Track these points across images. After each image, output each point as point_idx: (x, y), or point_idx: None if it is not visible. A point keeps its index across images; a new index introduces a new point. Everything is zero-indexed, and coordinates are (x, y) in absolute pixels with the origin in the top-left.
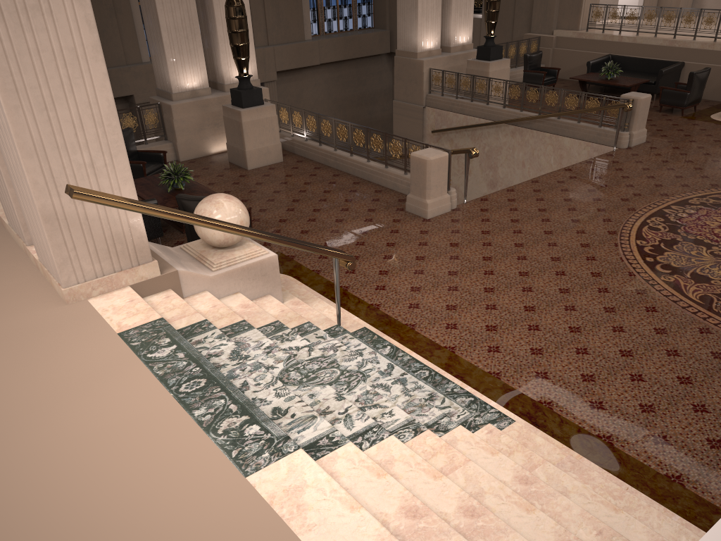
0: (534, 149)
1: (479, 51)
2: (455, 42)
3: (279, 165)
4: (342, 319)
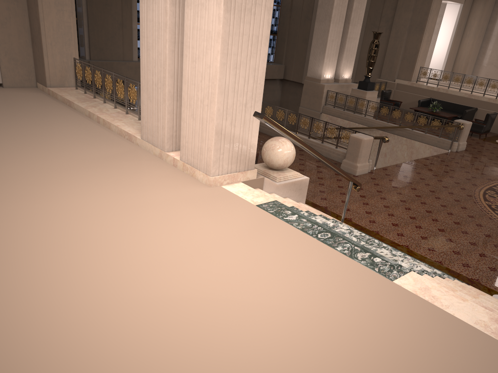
0: (394, 146)
1: (360, 84)
2: (342, 77)
3: None
4: None
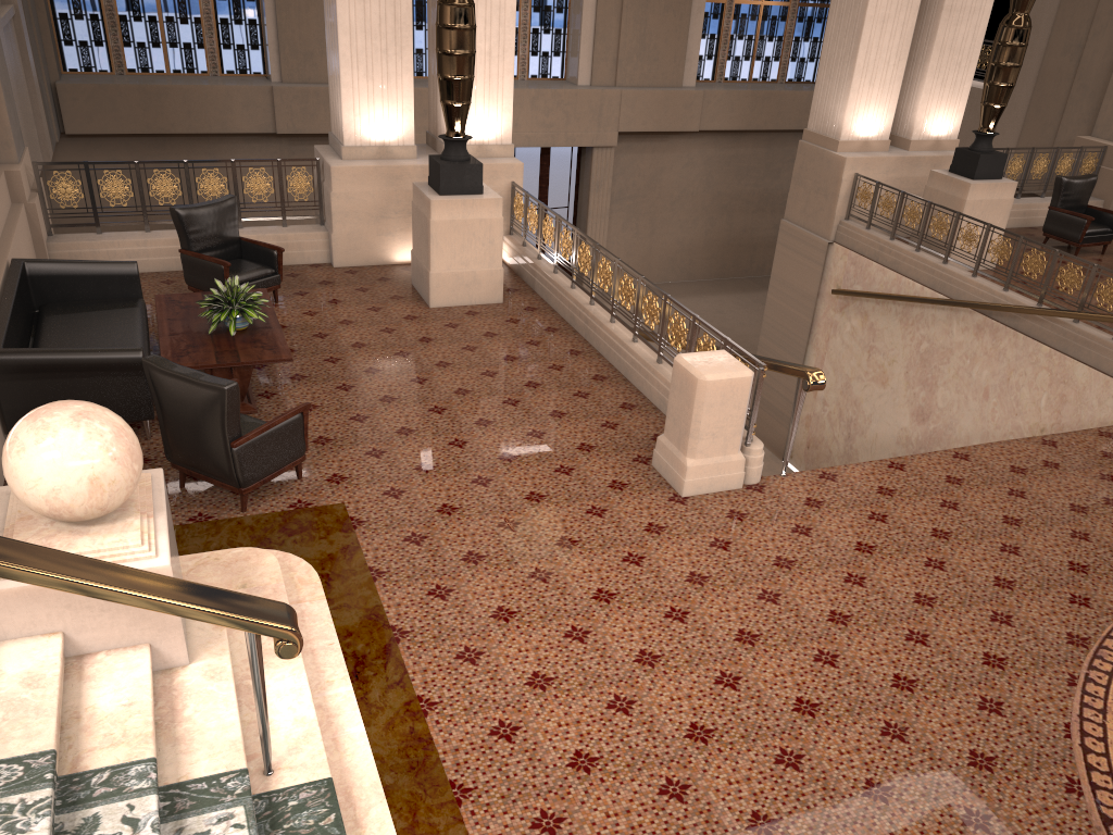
0: (1012, 370)
1: (958, 158)
2: (921, 132)
3: (490, 310)
4: (301, 737)
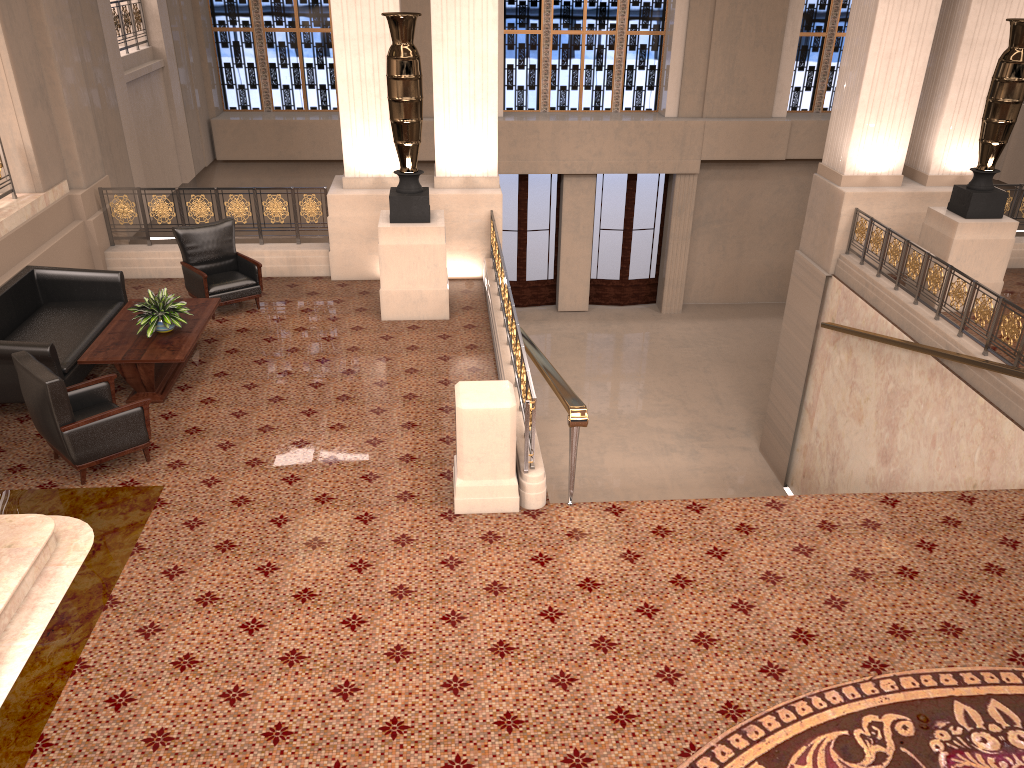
0: (954, 420)
1: (955, 196)
2: (941, 168)
3: (431, 326)
4: None
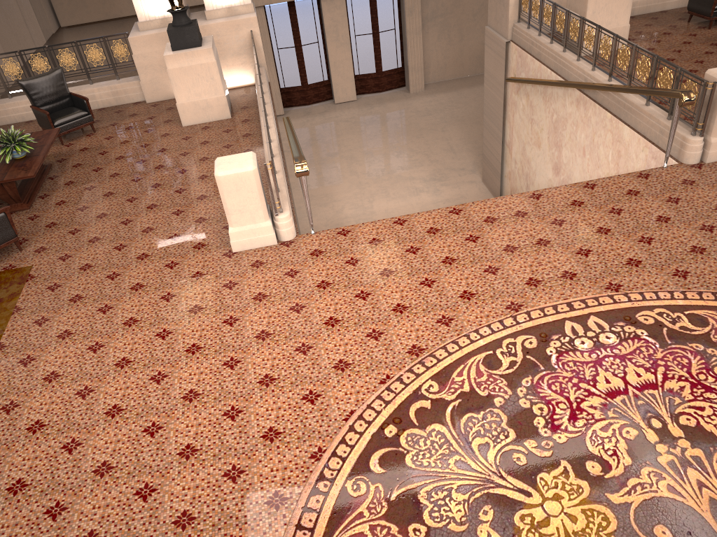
0: (594, 133)
1: None
2: None
3: (218, 124)
4: None
